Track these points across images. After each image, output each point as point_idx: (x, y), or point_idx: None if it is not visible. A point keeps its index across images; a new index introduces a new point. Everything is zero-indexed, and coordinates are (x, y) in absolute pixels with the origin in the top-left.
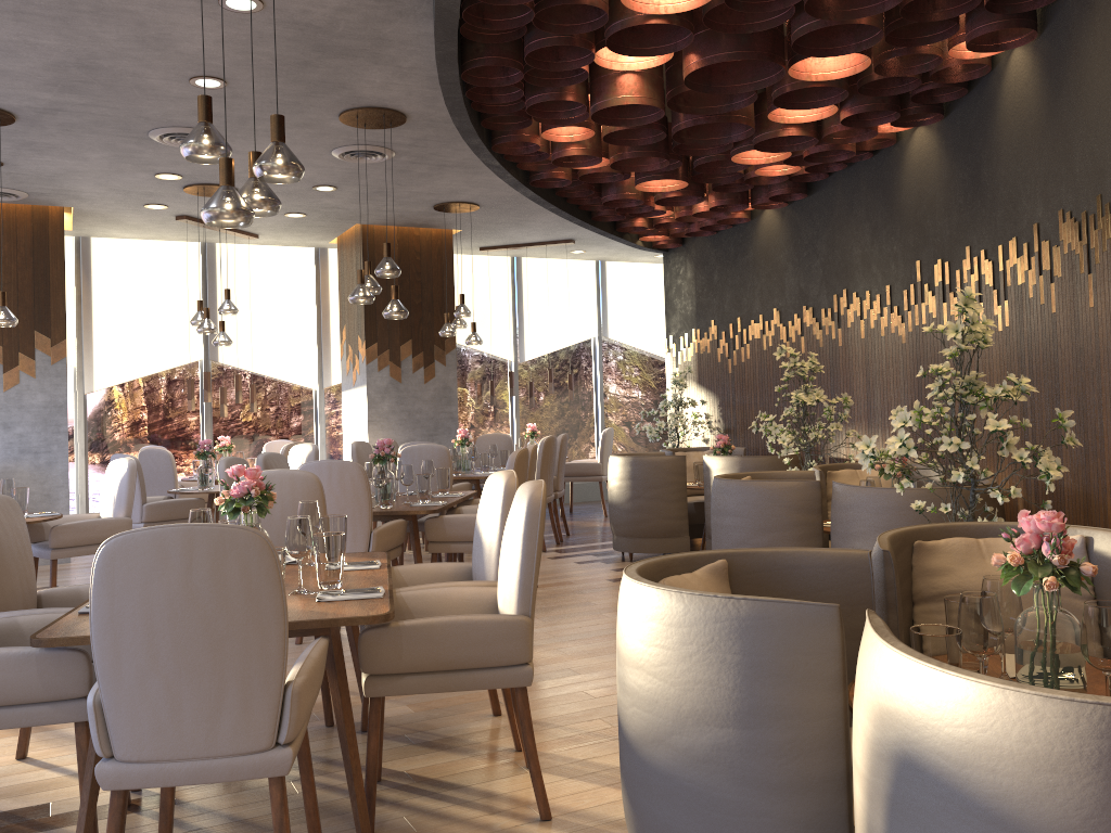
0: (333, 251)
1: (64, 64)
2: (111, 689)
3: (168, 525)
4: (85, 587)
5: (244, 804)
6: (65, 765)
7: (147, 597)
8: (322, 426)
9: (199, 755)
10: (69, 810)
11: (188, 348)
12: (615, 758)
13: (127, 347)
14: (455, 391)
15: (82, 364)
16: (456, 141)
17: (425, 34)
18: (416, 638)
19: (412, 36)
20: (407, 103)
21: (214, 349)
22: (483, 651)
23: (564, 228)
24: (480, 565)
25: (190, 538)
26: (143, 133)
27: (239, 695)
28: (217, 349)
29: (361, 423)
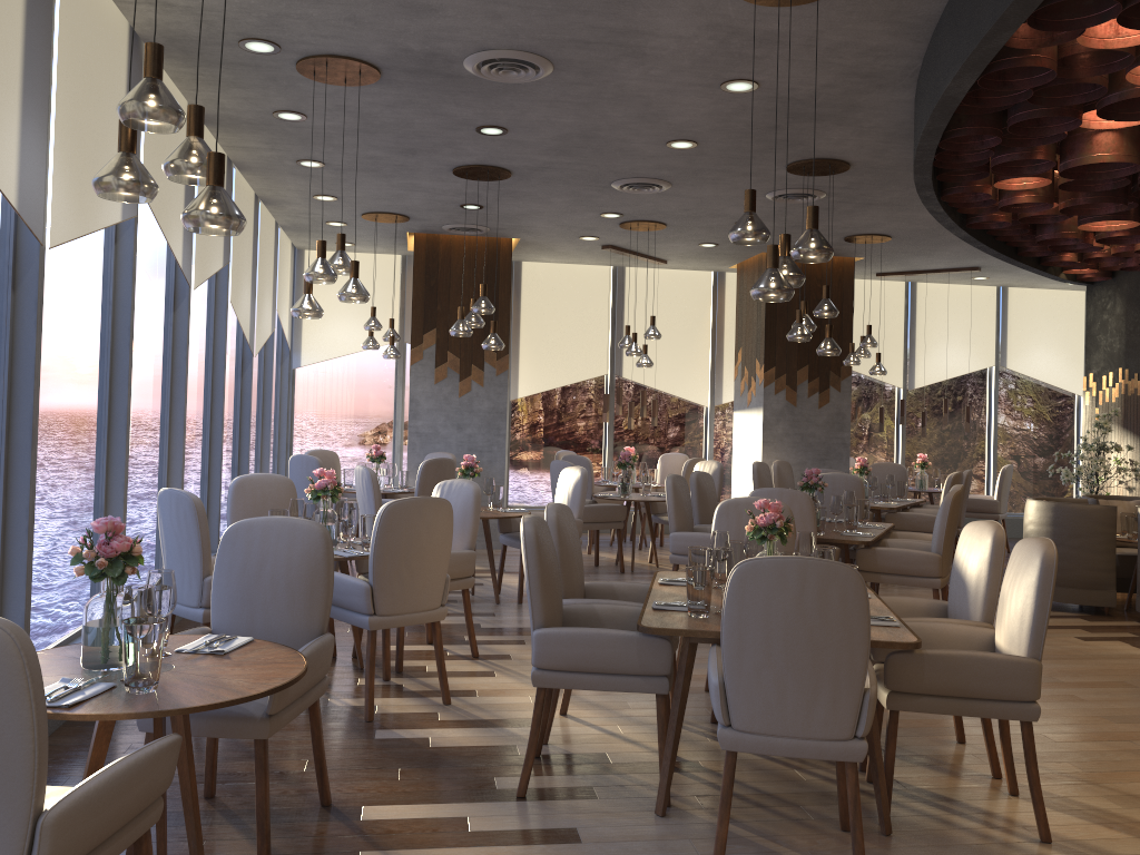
0: (730, 274)
1: (570, 135)
2: (733, 674)
3: (787, 556)
4: (616, 584)
5: (763, 781)
6: (600, 725)
7: (767, 609)
8: (711, 442)
9: (795, 735)
10: (624, 761)
11: (596, 363)
12: (1097, 801)
13: (546, 360)
14: (848, 417)
15: (509, 374)
16: (890, 184)
17: (897, 100)
18: (936, 665)
19: (884, 102)
20: (855, 154)
21: (618, 365)
22: (996, 685)
23: (973, 257)
24: (962, 605)
25: (804, 568)
26: (607, 183)
27: (829, 694)
28: (621, 365)
29: (754, 443)
